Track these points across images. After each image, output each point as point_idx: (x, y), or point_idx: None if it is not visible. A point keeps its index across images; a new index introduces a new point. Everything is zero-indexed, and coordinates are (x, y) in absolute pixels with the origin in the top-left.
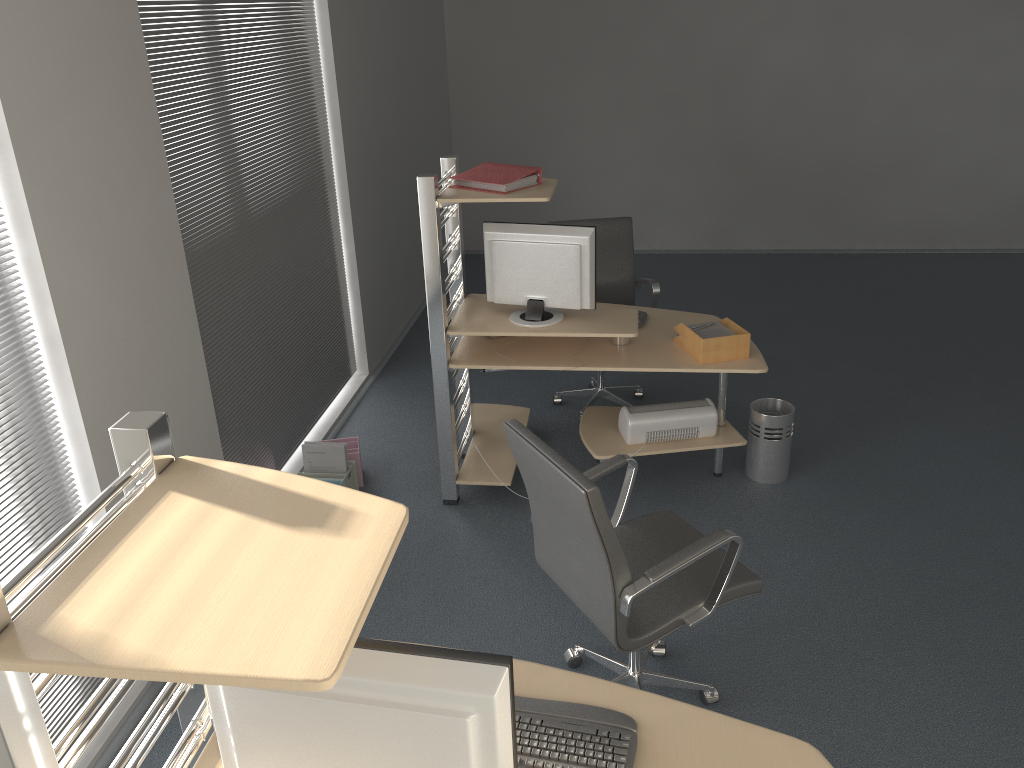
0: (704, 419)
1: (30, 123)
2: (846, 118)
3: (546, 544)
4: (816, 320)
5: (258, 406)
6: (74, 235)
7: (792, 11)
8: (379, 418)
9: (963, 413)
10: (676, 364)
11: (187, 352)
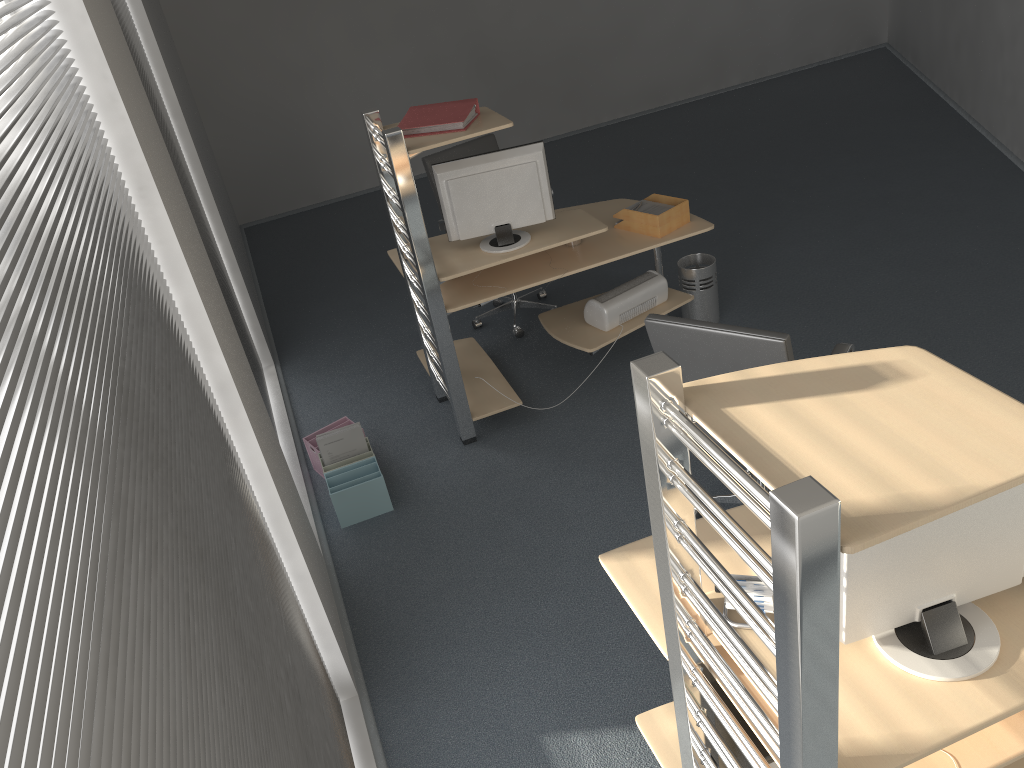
0: (658, 288)
1: (149, 158)
2: (567, 4)
3: None
4: (625, 190)
5: None
6: (196, 271)
7: None
8: (323, 399)
9: (797, 225)
10: (641, 245)
11: (250, 373)
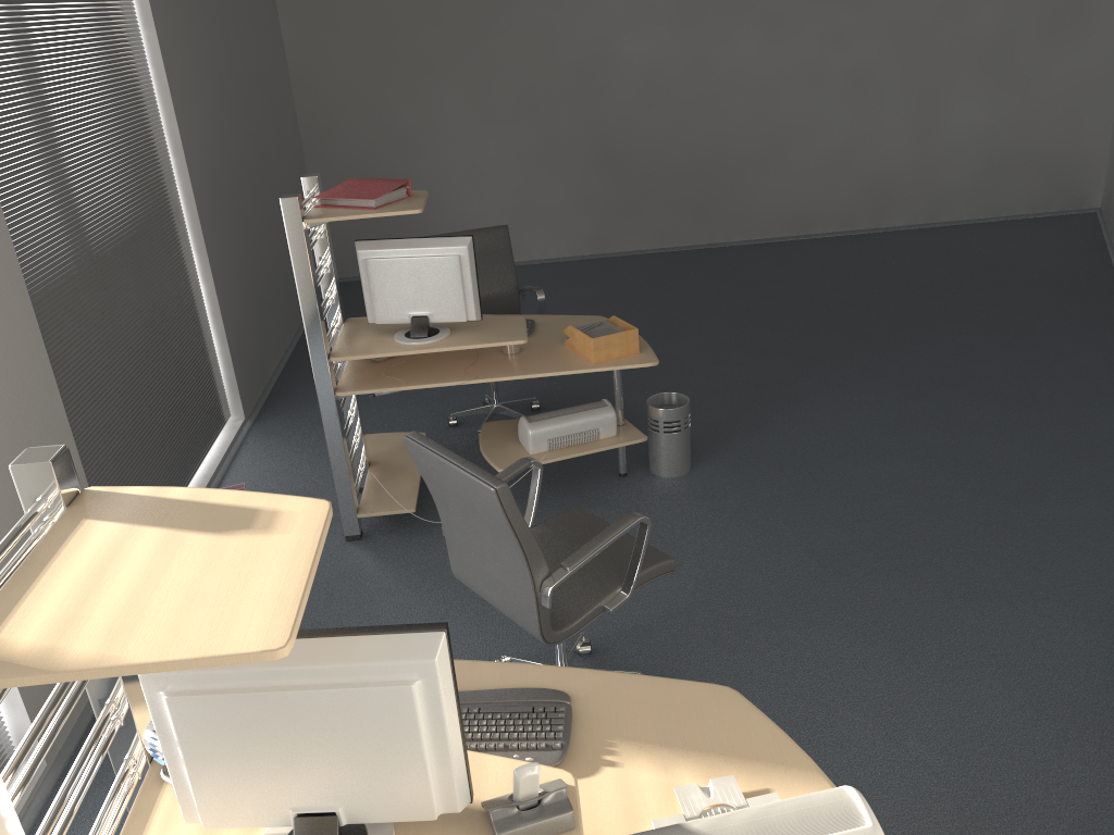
0: (603, 420)
1: None
2: (710, 110)
3: (461, 554)
4: (703, 315)
5: (129, 462)
6: None
7: (645, 5)
8: (263, 463)
9: (848, 388)
10: (569, 366)
11: (46, 407)
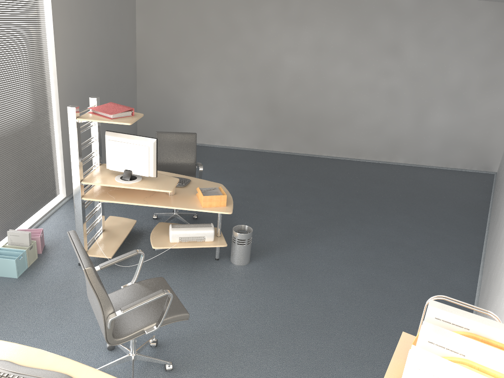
0: (207, 233)
1: None
2: (321, 95)
3: (89, 291)
4: (292, 188)
5: None
6: None
7: (299, 43)
8: (63, 219)
9: (340, 237)
10: (191, 206)
11: None
